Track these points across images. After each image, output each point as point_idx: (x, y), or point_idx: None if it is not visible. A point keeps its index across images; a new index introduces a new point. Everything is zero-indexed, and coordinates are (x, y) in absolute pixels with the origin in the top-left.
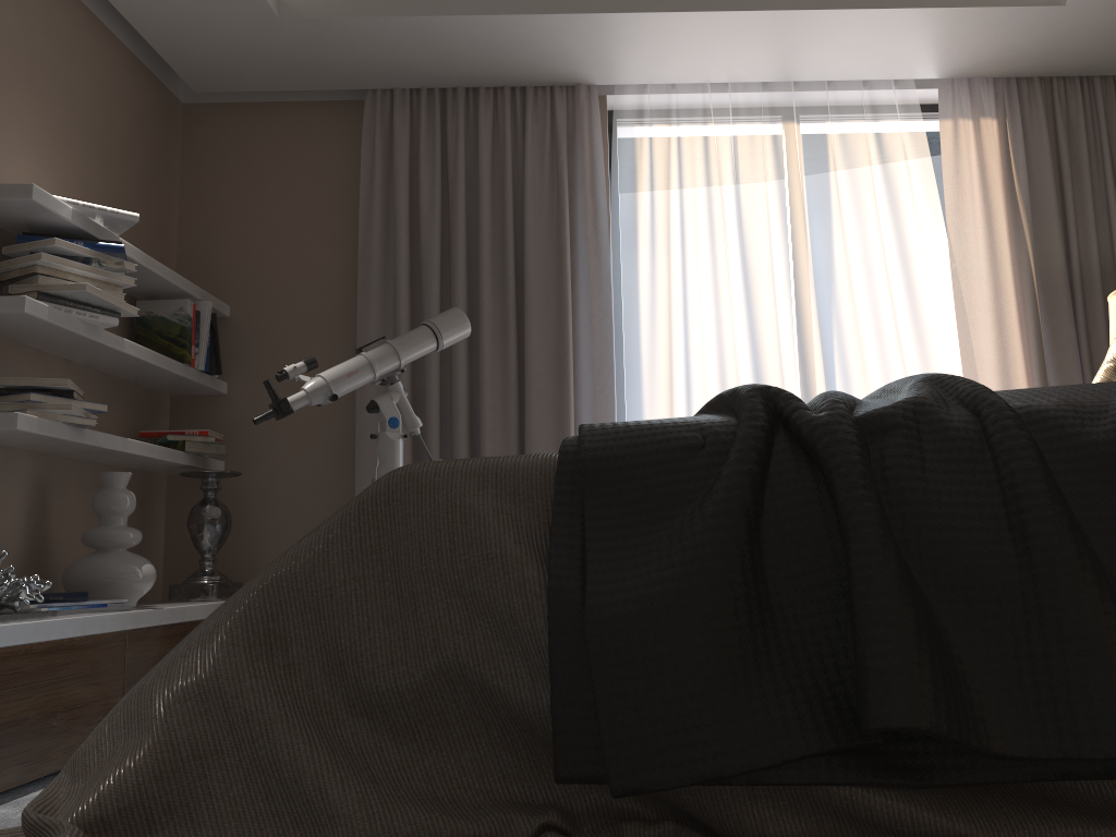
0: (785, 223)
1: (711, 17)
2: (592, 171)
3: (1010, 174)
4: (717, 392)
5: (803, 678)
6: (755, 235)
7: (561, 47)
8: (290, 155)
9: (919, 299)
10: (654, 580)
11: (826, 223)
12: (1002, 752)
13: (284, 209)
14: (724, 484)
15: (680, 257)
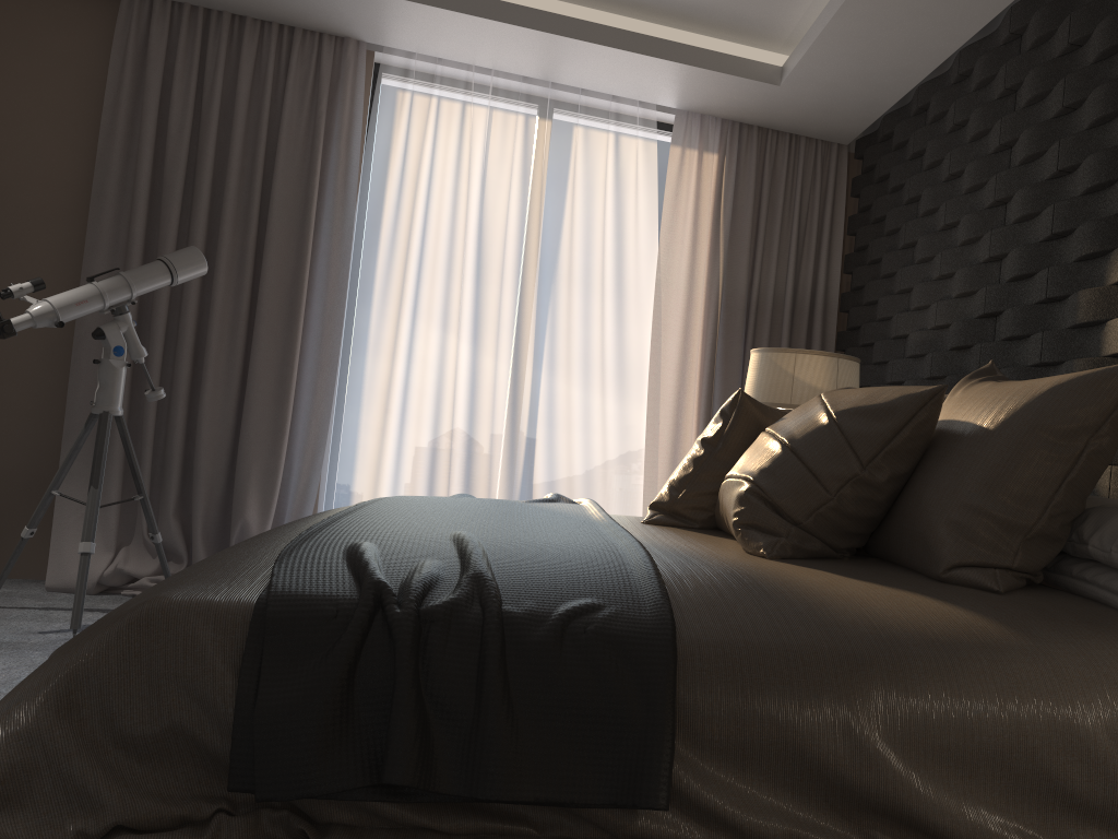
0: (522, 210)
1: (480, 21)
2: (350, 126)
3: (719, 207)
4: (437, 352)
5: (363, 749)
6: (494, 217)
7: (335, 7)
8: (29, 37)
9: (625, 299)
10: (294, 695)
11: (558, 218)
12: (444, 792)
13: (17, 94)
14: (340, 646)
15: (422, 222)
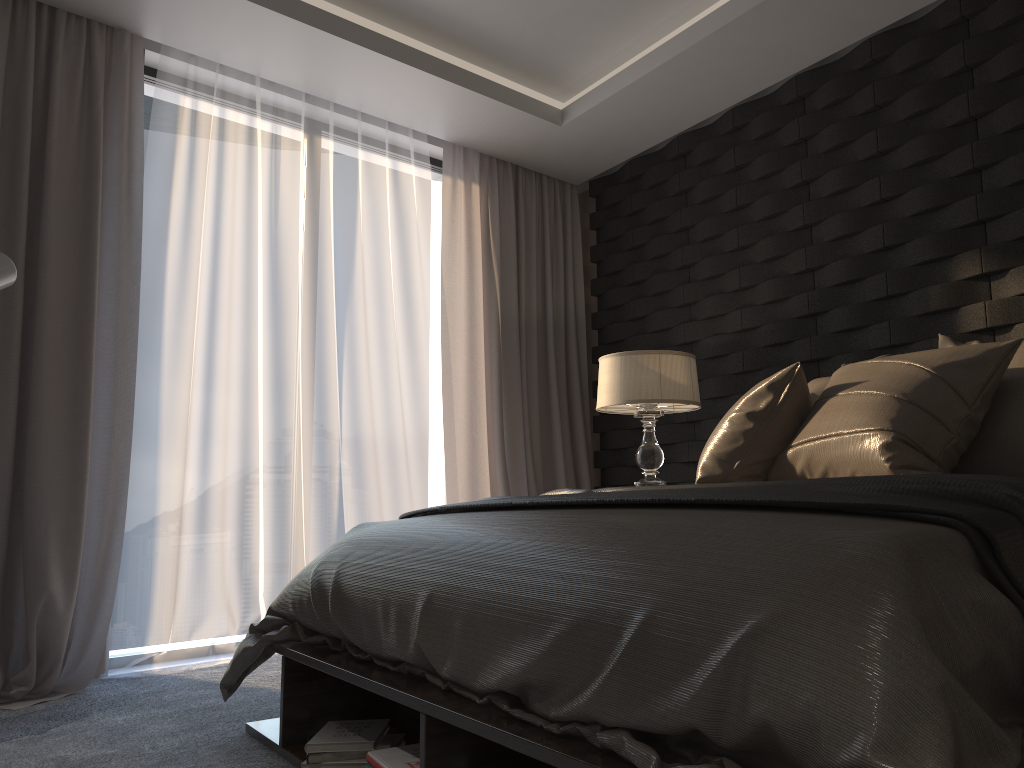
0: (314, 230)
1: (309, 31)
2: (129, 127)
3: (489, 234)
4: (239, 379)
5: None
6: (291, 235)
7: None
8: None
9: (416, 320)
10: None
11: (350, 239)
12: None
13: None
14: None
15: (211, 238)
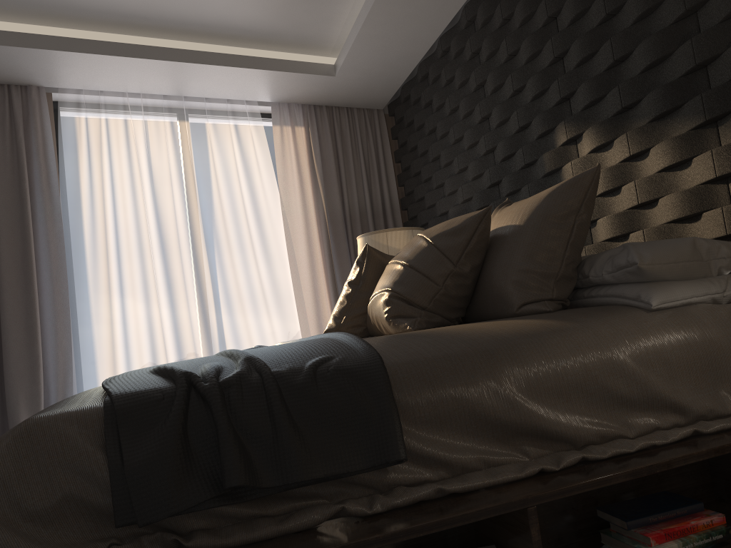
0: (182, 182)
1: (128, 60)
2: (44, 145)
3: (312, 159)
4: (141, 287)
5: (204, 475)
6: (163, 190)
7: (18, 64)
8: None
9: (264, 228)
10: (149, 452)
11: (208, 183)
12: (266, 486)
13: None
14: (173, 414)
15: (112, 202)
